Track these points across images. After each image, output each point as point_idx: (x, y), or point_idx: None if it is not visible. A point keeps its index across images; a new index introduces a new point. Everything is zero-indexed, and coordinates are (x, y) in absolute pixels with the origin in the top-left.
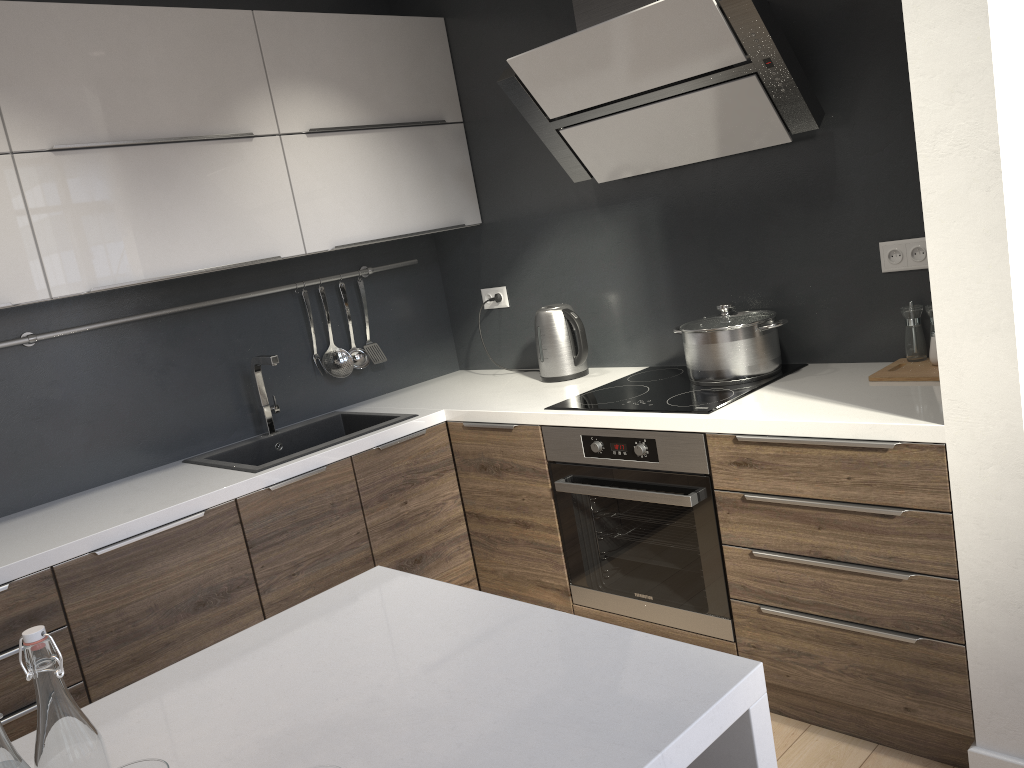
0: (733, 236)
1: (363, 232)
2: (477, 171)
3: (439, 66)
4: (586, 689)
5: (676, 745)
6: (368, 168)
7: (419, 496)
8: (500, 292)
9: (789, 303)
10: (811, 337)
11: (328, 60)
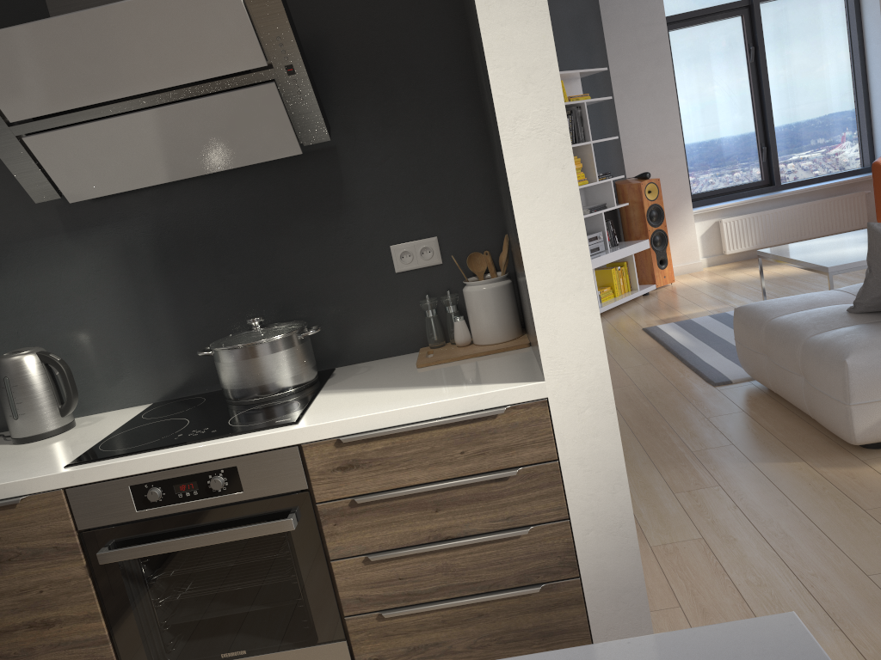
0: (241, 252)
1: None
2: None
3: None
4: None
5: None
6: None
7: None
8: None
9: (308, 312)
10: (334, 342)
11: None
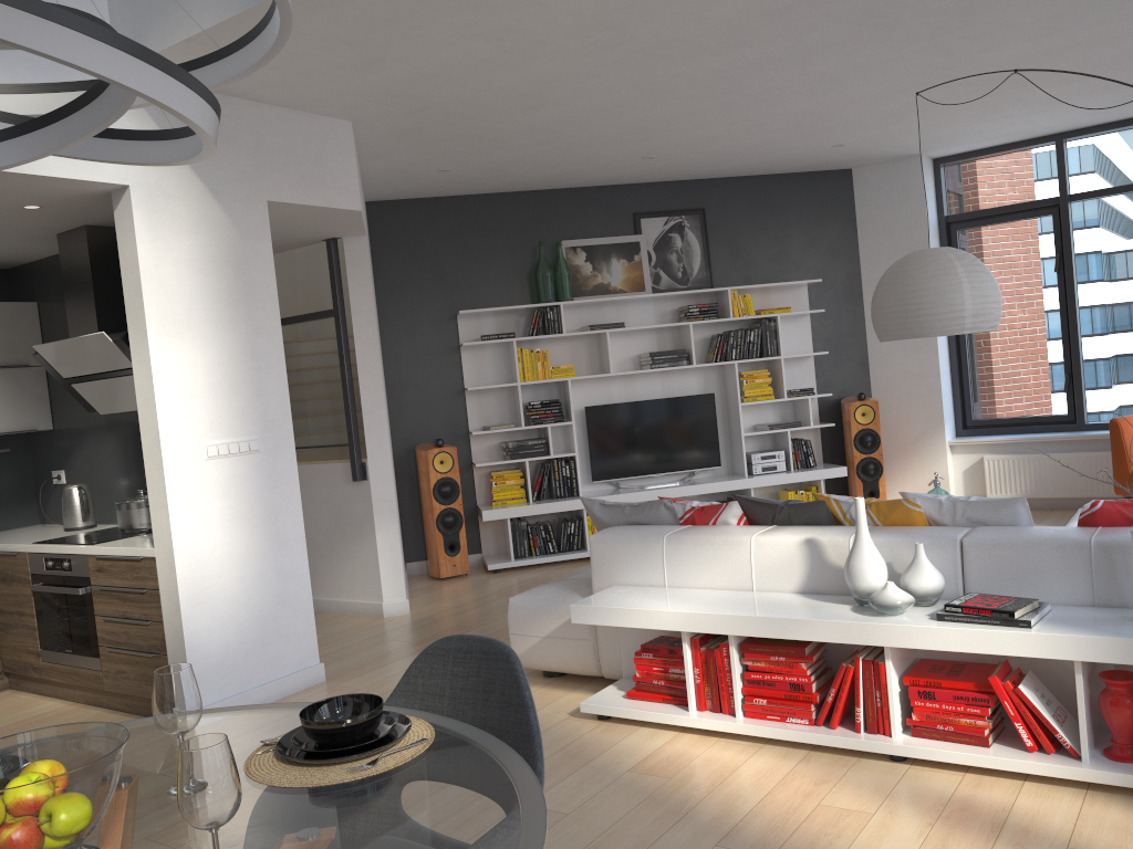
0: None
1: None
2: (52, 396)
3: (30, 331)
4: None
5: None
6: None
7: None
8: (61, 473)
9: None
10: None
11: None
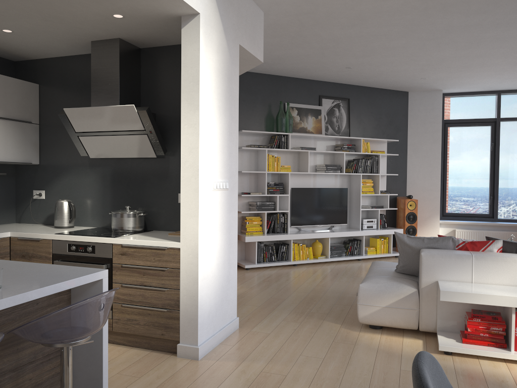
0: (135, 184)
1: None
2: (41, 144)
3: (33, 101)
4: (62, 272)
5: (83, 277)
6: None
7: None
8: (42, 192)
9: (150, 209)
10: (155, 221)
11: None
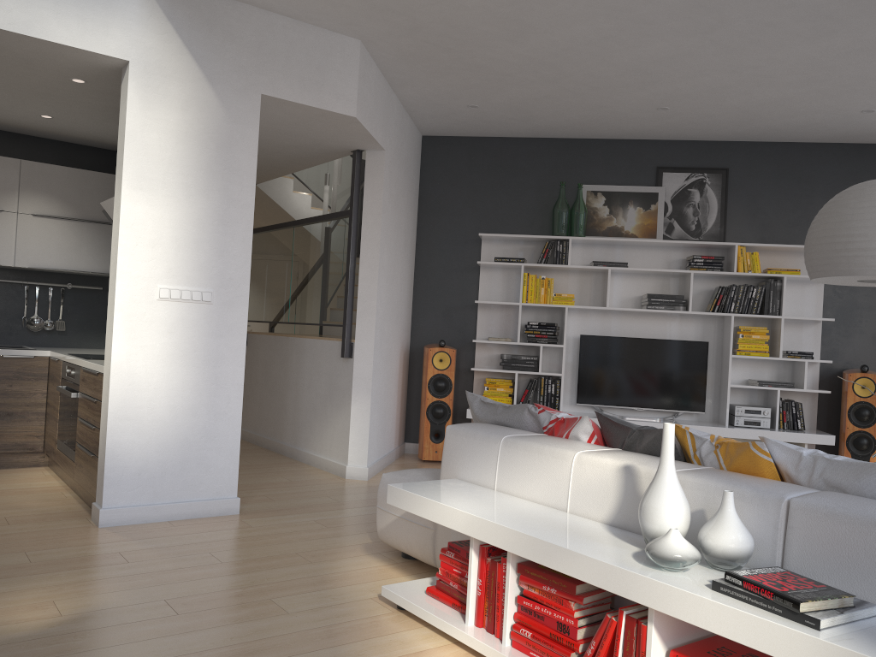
0: None
1: (52, 264)
2: None
3: None
4: None
5: None
6: (65, 236)
7: (21, 385)
8: None
9: None
10: None
11: (57, 186)
